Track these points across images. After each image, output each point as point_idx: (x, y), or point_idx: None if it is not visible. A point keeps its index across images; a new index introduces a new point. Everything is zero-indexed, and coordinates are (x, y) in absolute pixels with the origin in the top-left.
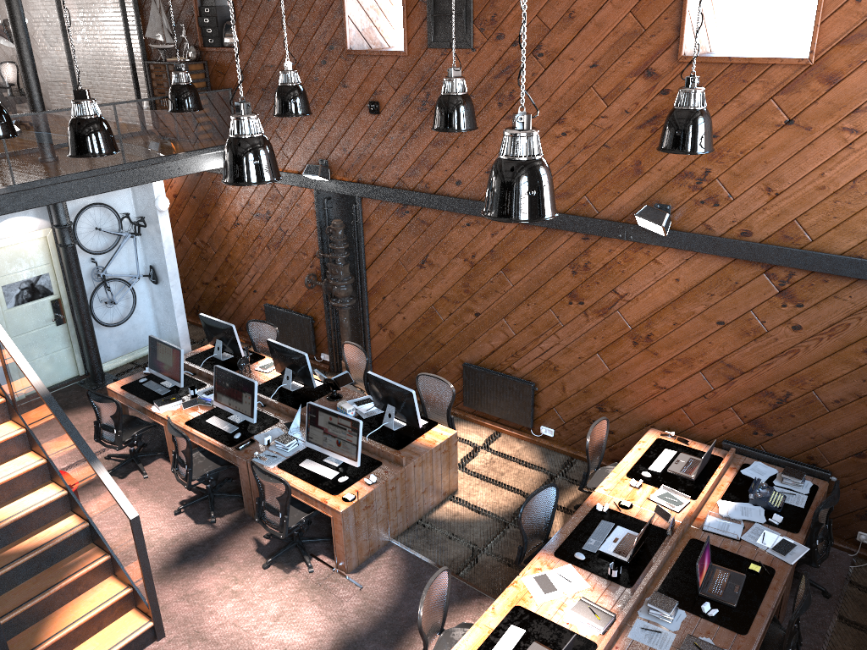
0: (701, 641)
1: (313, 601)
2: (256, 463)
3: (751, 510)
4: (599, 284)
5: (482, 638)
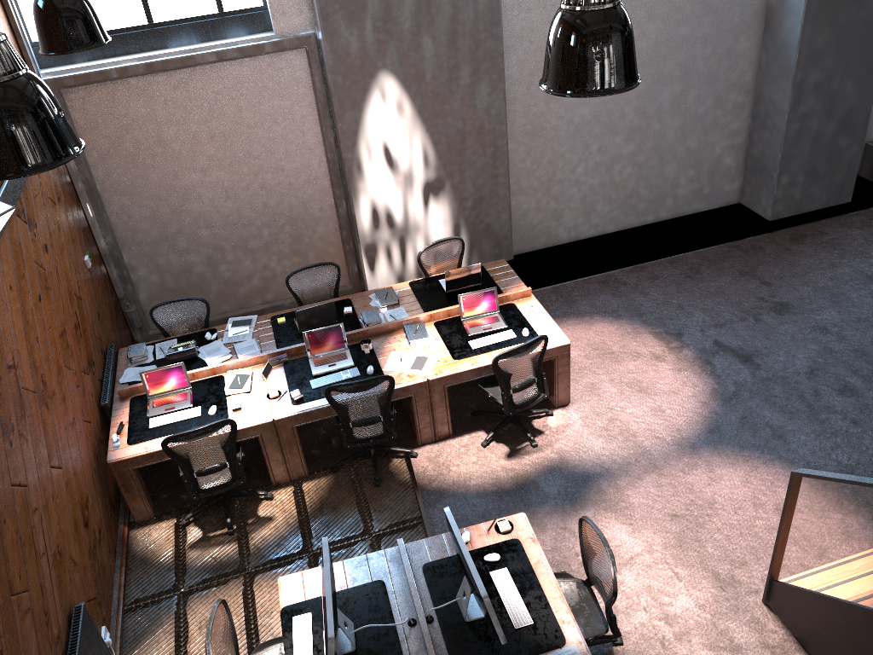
0: (379, 298)
1: (581, 562)
2: (612, 563)
3: (209, 349)
4: (1, 378)
5: (499, 351)
